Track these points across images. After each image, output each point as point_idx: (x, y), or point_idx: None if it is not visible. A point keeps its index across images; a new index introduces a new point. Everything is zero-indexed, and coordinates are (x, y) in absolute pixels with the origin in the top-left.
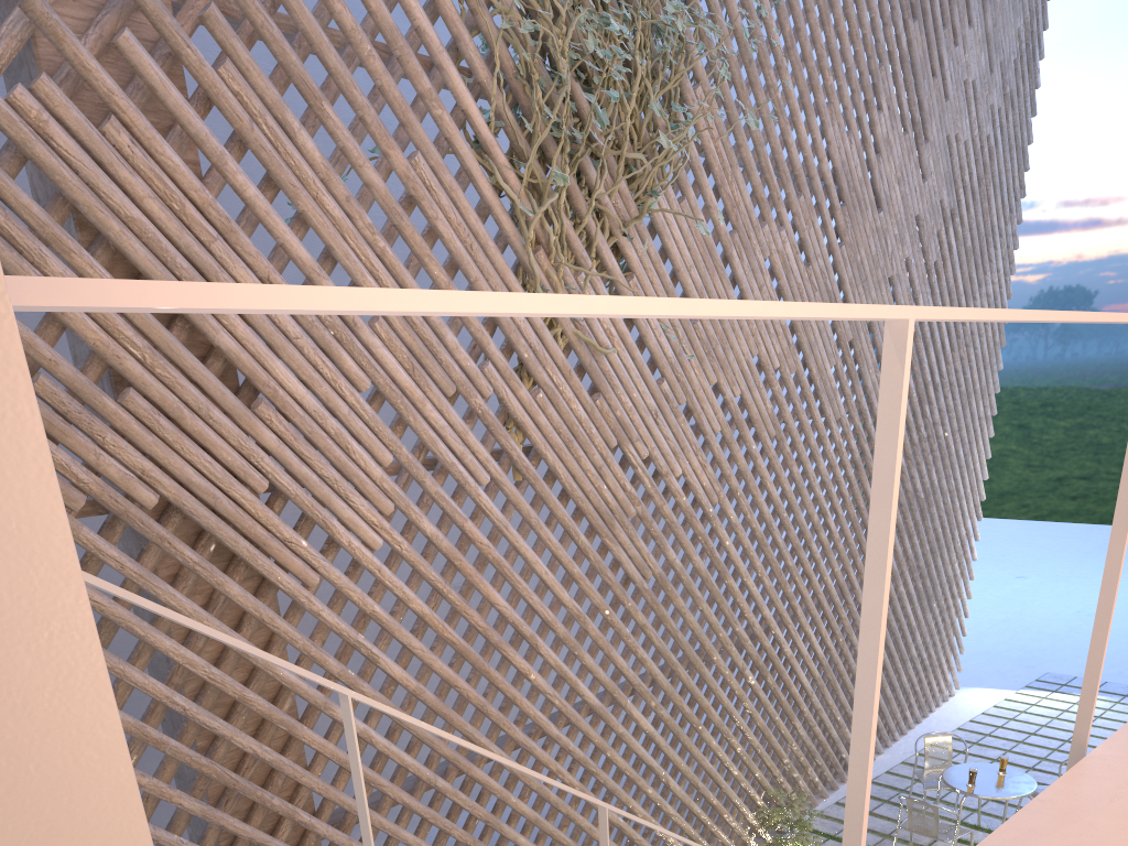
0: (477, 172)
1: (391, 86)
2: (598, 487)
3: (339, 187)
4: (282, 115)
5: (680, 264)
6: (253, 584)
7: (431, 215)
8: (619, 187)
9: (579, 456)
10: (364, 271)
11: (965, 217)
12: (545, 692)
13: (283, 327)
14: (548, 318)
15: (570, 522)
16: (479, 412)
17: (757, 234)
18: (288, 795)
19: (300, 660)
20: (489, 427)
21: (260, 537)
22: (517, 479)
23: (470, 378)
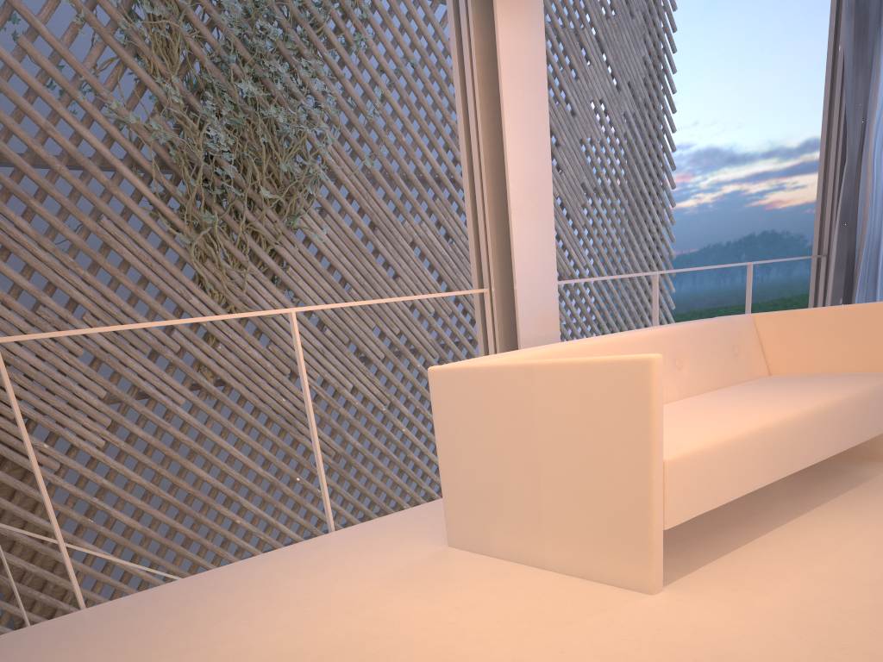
0: (150, 222)
1: (78, 184)
2: (278, 400)
3: (47, 244)
4: (3, 211)
5: (329, 256)
6: (22, 471)
7: (118, 251)
8: (269, 215)
9: (259, 382)
10: (71, 288)
11: (610, 192)
12: (251, 531)
13: (17, 325)
14: (222, 300)
15: (256, 423)
16: (172, 361)
17: (398, 228)
18: (61, 595)
19: (59, 514)
20: (182, 370)
21: (14, 443)
22: (212, 399)
23: (162, 341)
